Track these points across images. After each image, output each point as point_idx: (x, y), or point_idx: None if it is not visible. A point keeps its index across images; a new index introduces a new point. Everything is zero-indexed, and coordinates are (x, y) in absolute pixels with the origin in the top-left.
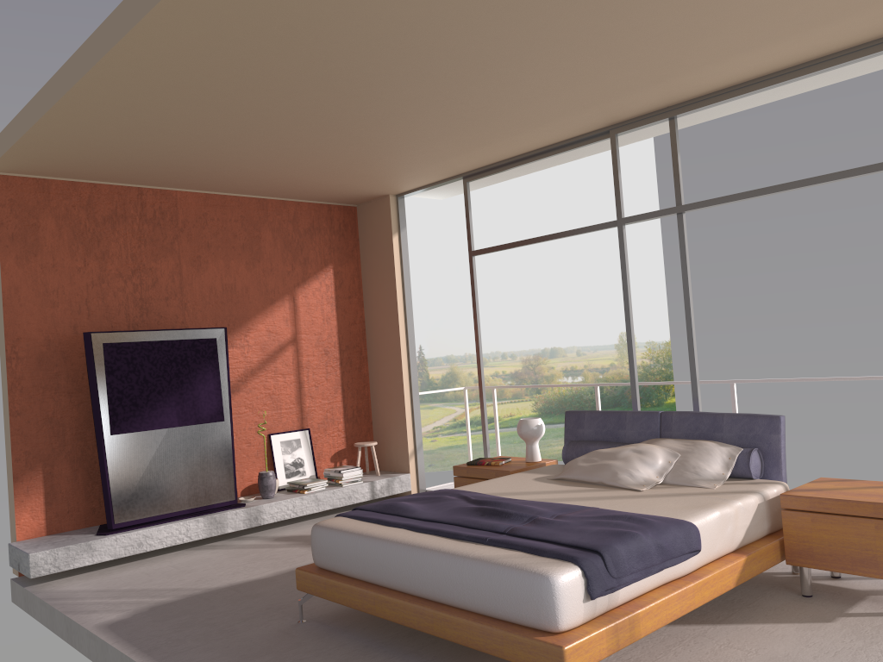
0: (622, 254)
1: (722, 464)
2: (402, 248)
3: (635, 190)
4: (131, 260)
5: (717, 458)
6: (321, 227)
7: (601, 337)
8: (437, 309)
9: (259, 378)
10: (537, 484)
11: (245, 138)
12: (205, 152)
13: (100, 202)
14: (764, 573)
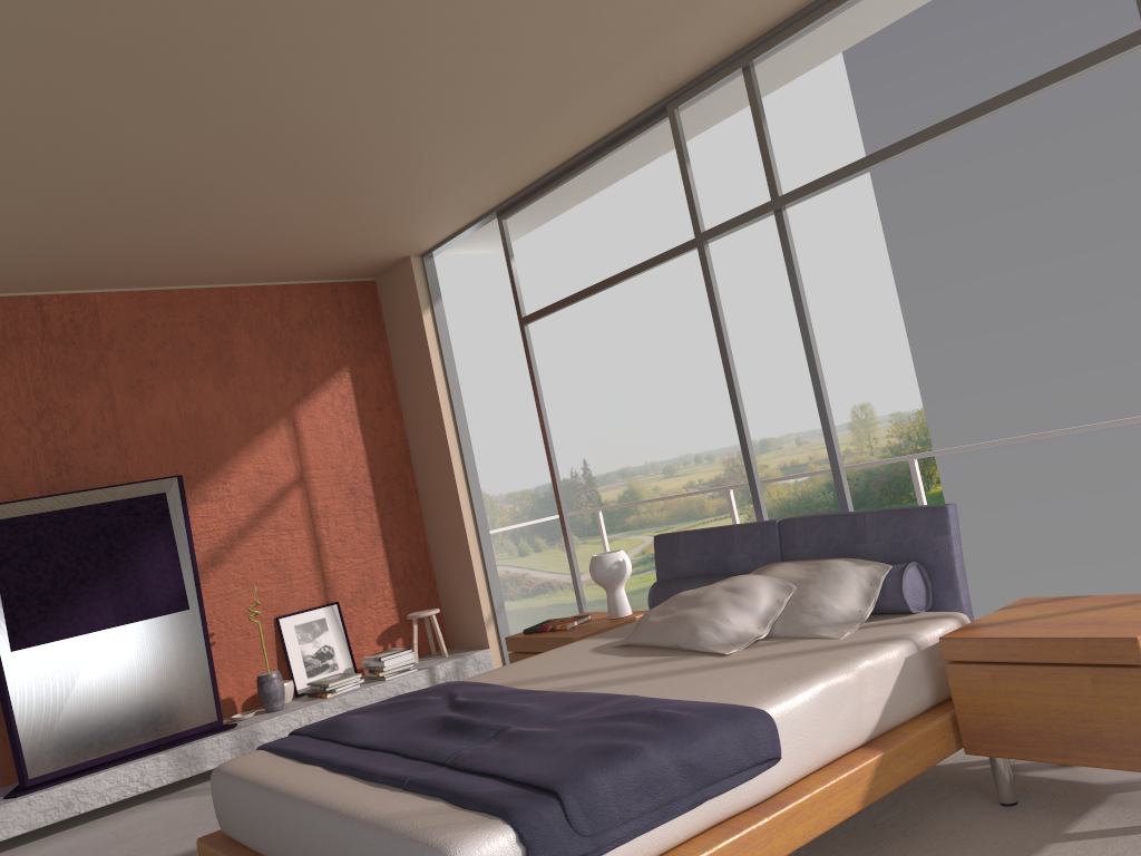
0: (709, 288)
1: (860, 594)
2: (438, 329)
3: (847, 212)
4: (35, 399)
5: (852, 585)
6: (324, 316)
7: None
8: (600, 409)
9: (253, 540)
10: (588, 659)
11: (122, 198)
12: (84, 228)
13: None
14: (953, 765)
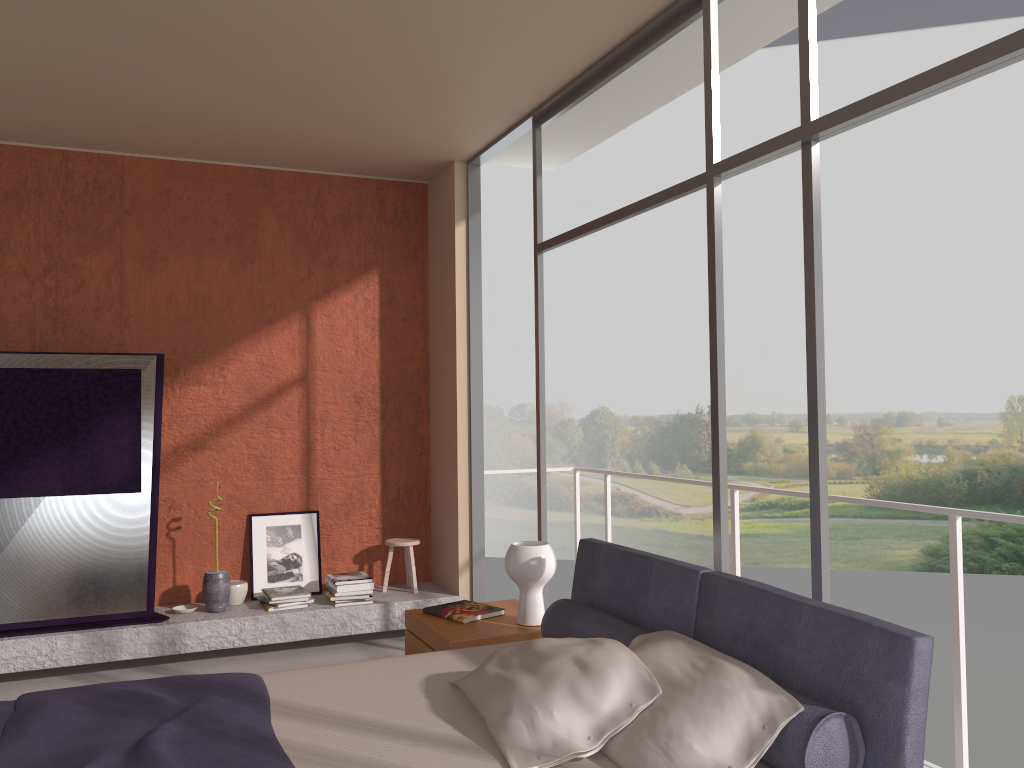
0: (710, 238)
1: (742, 738)
2: (470, 244)
3: None
4: (44, 253)
5: (736, 720)
6: (362, 214)
7: (978, 401)
8: (737, 352)
9: (241, 432)
10: (400, 695)
11: (73, 46)
12: (58, 79)
13: (2, 170)
14: None
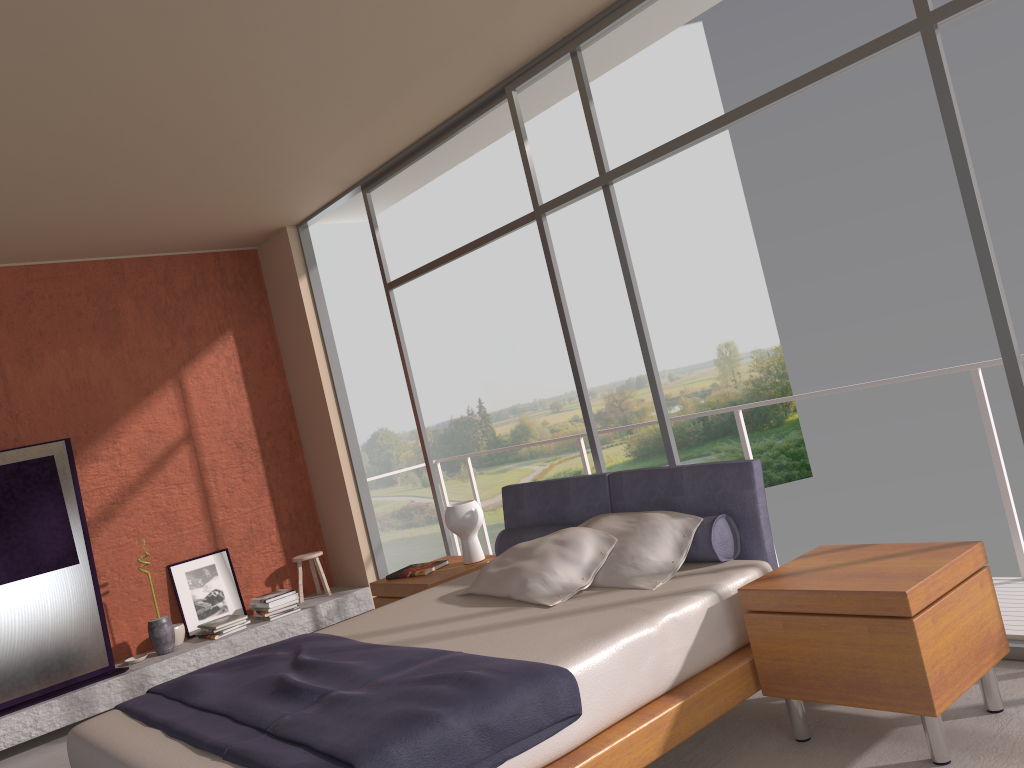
0: (547, 257)
1: (673, 546)
2: (314, 294)
3: (710, 170)
4: None
5: (667, 537)
6: (208, 284)
7: (695, 354)
8: (493, 352)
9: (144, 495)
10: (432, 609)
11: None
12: None
13: None
14: (760, 699)
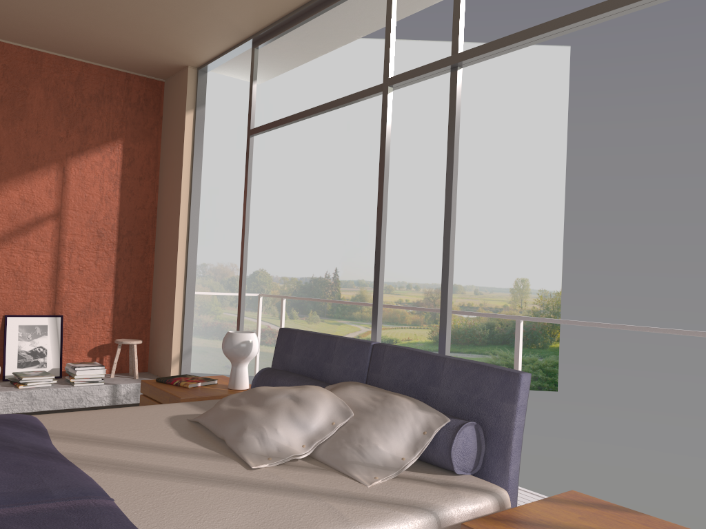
0: (383, 127)
1: (409, 440)
2: (196, 128)
3: (546, 153)
4: None
5: (405, 429)
6: (113, 96)
7: (498, 280)
8: (355, 238)
9: (2, 251)
10: (152, 427)
11: None
12: None
13: None
14: None
